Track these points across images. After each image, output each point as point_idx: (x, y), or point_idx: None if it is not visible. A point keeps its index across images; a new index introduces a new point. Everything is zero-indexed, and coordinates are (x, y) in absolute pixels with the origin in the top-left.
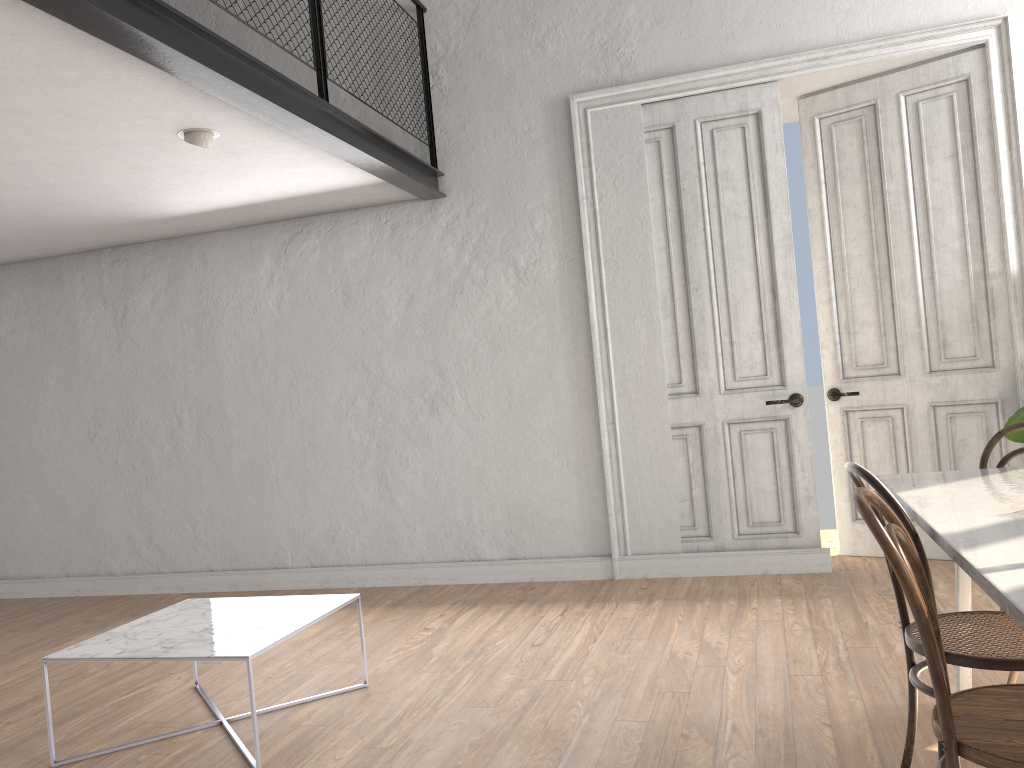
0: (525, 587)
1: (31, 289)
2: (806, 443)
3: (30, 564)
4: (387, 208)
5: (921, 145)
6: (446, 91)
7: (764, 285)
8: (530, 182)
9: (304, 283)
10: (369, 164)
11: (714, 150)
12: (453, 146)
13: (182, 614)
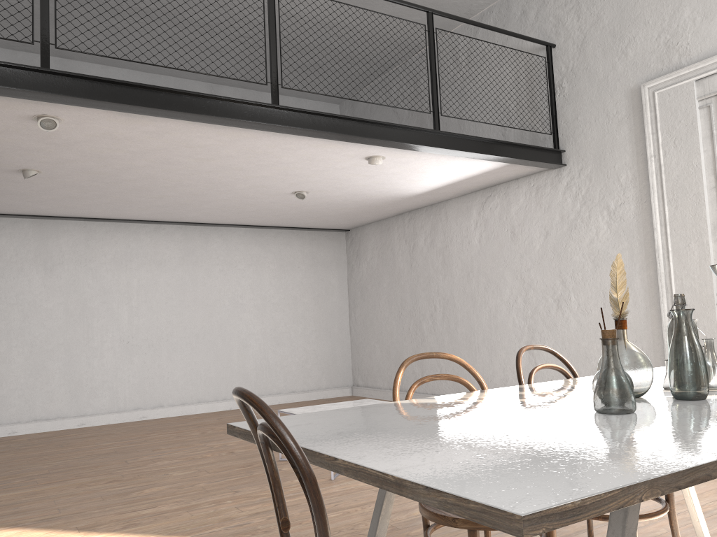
0: None
1: (378, 236)
2: None
3: (376, 381)
4: (534, 176)
5: None
6: (566, 96)
7: None
8: (617, 149)
9: (491, 226)
10: (483, 157)
11: None
12: (570, 131)
13: (350, 403)
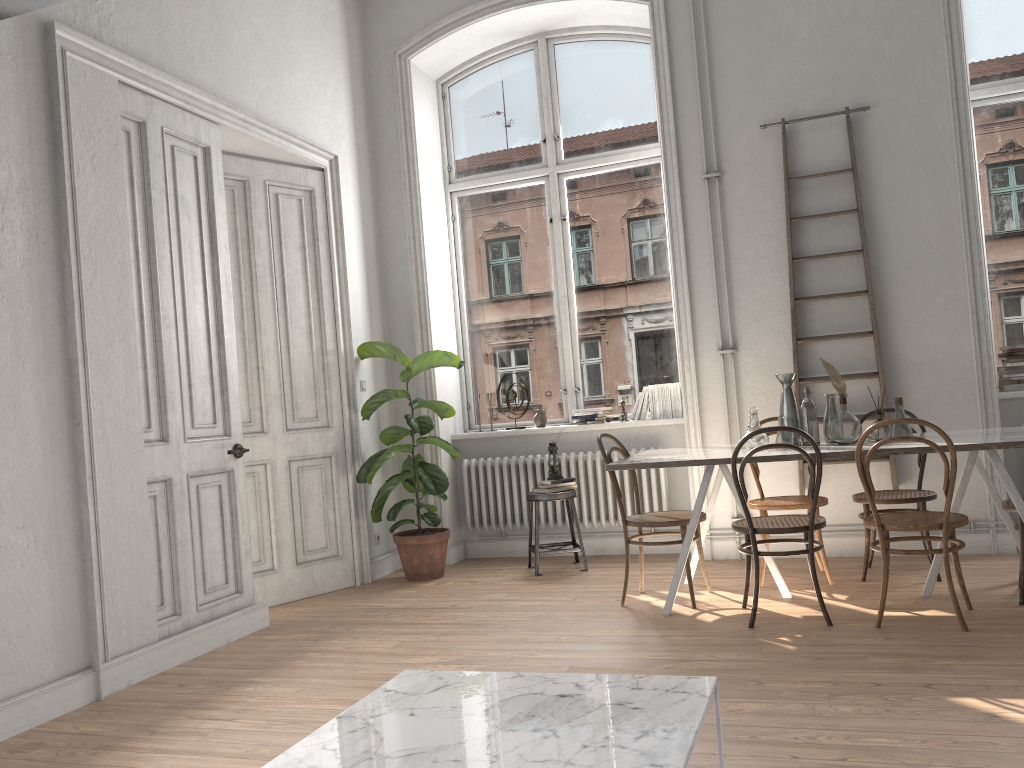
0: (18, 748)
1: None
2: (244, 495)
3: None
4: None
5: (280, 231)
6: None
7: (212, 327)
8: None
9: None
10: None
11: (175, 168)
12: None
13: None
